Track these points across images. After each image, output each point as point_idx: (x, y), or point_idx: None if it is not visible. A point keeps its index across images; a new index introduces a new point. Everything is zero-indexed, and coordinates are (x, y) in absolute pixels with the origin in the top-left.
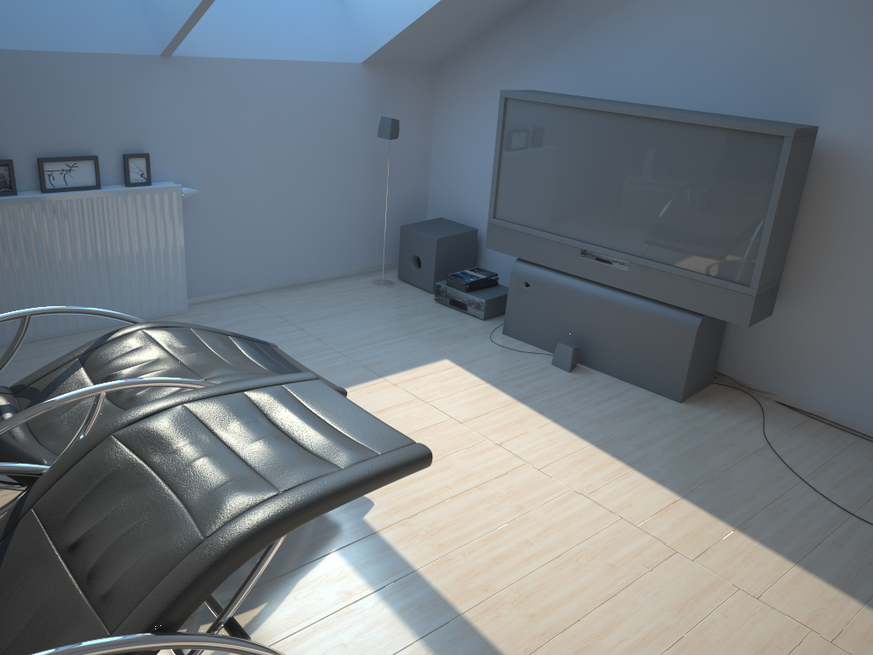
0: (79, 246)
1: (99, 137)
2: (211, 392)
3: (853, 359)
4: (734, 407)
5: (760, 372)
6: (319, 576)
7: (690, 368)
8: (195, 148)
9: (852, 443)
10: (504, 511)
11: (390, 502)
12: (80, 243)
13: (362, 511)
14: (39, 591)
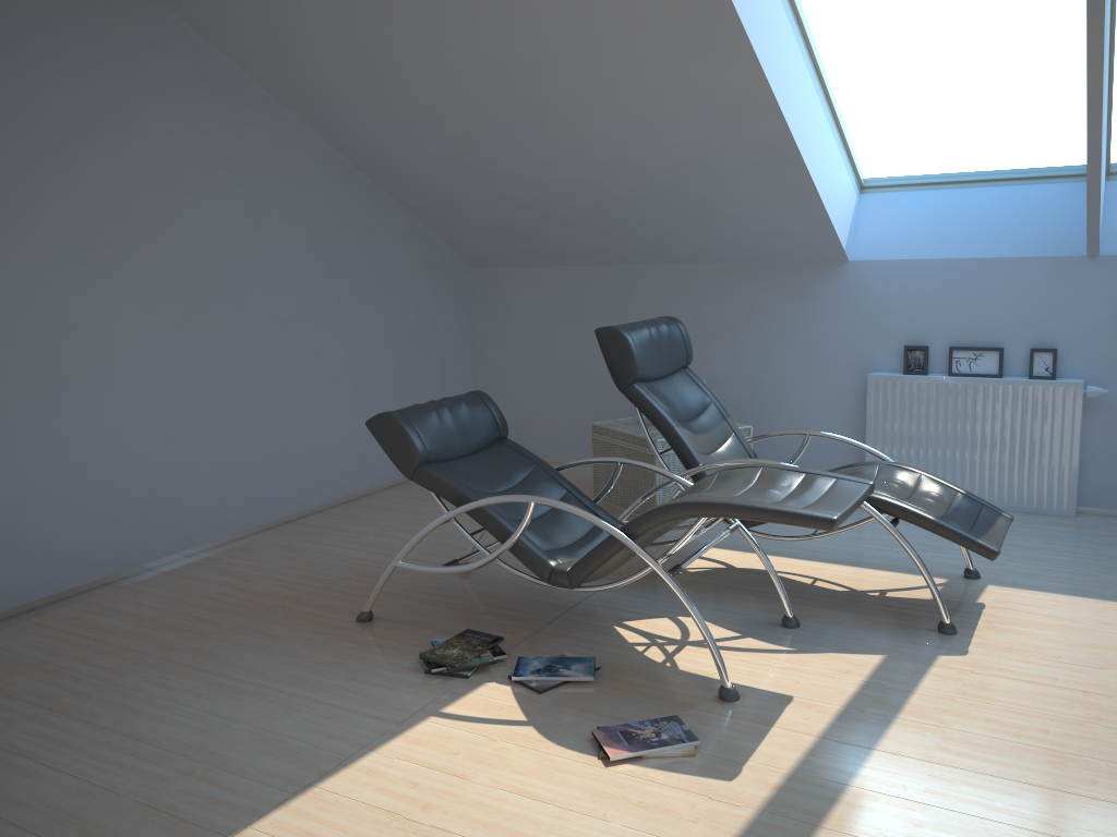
0: (967, 425)
1: (1010, 332)
2: (785, 467)
3: None
4: None
5: None
6: (846, 657)
7: None
8: (1116, 348)
9: None
10: (1072, 711)
11: (980, 660)
12: (968, 423)
13: (947, 653)
14: None
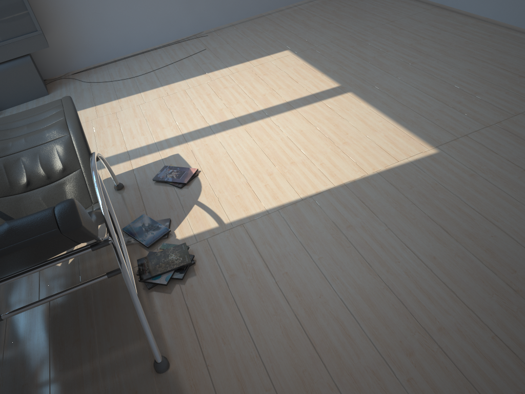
0: None
1: None
2: None
3: (84, 39)
4: (64, 84)
5: (58, 68)
6: None
7: (41, 79)
8: None
9: (107, 67)
10: None
11: None
12: None
13: None
14: (36, 200)
